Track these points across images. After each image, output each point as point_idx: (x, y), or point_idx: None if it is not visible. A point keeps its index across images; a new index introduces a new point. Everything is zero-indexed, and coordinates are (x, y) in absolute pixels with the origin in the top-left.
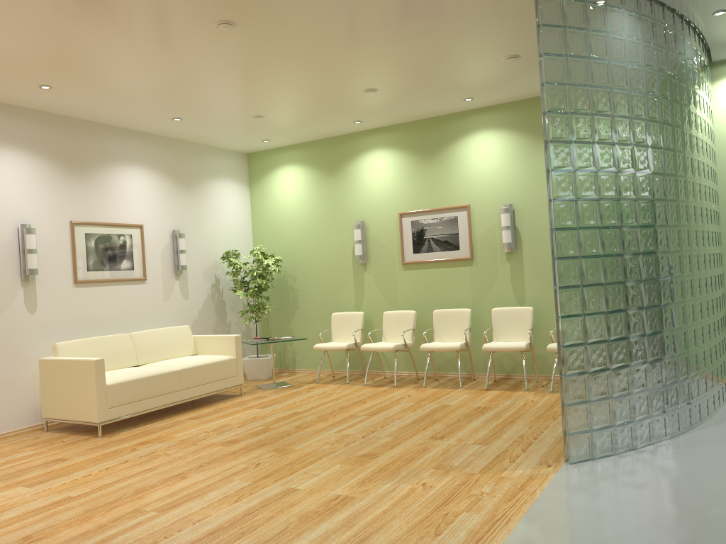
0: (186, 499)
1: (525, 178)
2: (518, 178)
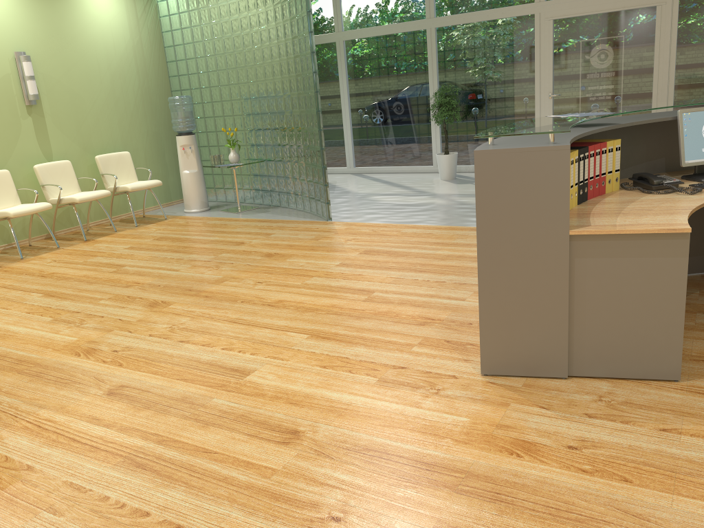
0: (345, 289)
1: (33, 26)
2: (25, 24)
